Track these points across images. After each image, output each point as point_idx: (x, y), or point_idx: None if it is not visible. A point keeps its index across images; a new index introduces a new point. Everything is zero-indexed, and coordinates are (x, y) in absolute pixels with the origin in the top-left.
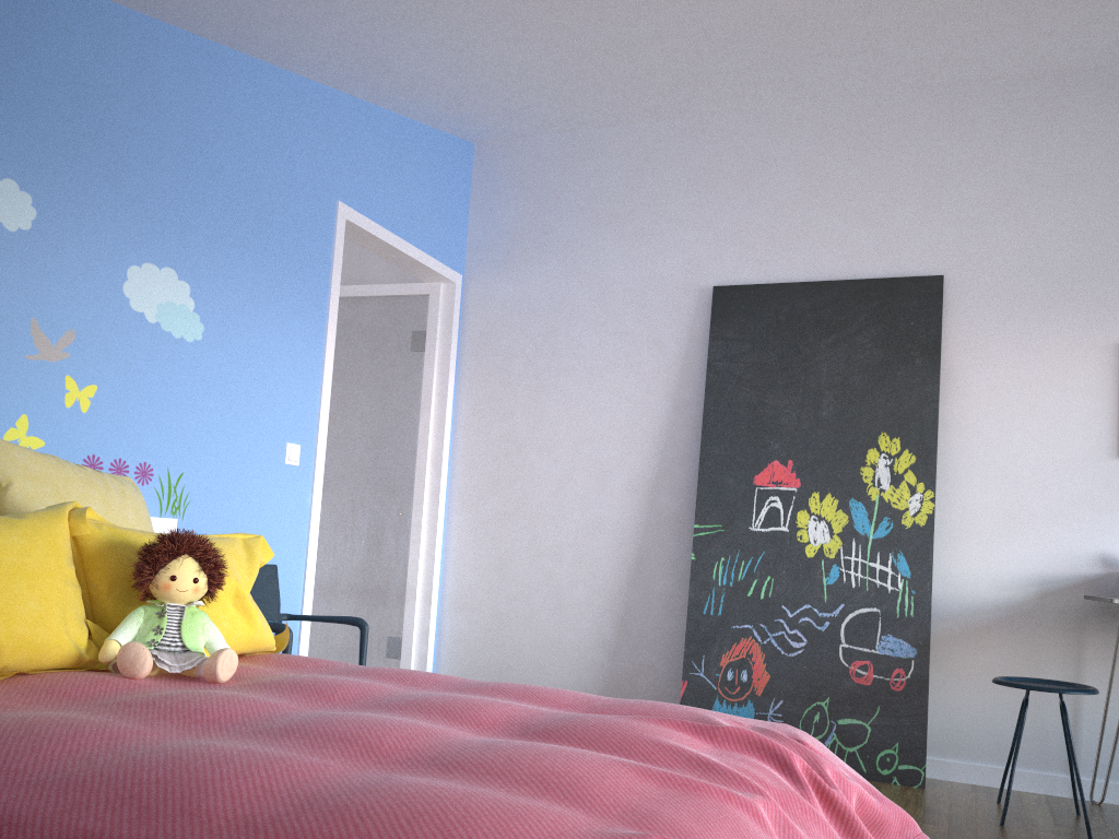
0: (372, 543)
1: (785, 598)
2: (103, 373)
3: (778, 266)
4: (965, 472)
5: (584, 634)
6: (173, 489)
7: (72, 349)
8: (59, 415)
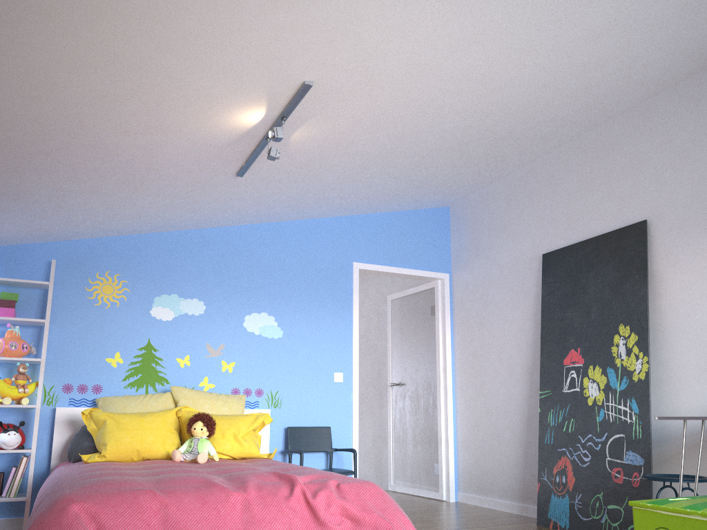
0: (425, 415)
1: (579, 431)
2: (237, 357)
3: (571, 234)
4: (675, 341)
5: (510, 458)
6: (273, 397)
7: (223, 350)
8: (220, 375)
